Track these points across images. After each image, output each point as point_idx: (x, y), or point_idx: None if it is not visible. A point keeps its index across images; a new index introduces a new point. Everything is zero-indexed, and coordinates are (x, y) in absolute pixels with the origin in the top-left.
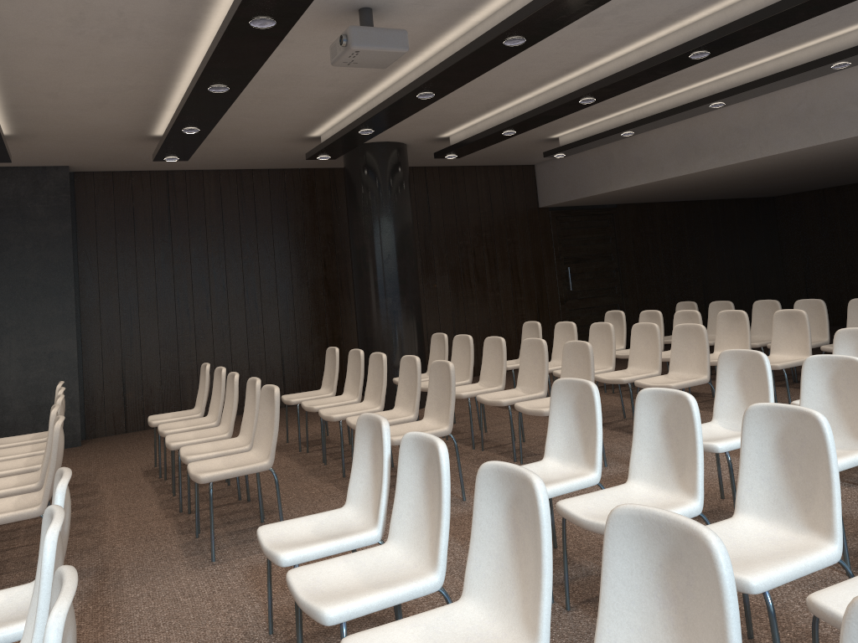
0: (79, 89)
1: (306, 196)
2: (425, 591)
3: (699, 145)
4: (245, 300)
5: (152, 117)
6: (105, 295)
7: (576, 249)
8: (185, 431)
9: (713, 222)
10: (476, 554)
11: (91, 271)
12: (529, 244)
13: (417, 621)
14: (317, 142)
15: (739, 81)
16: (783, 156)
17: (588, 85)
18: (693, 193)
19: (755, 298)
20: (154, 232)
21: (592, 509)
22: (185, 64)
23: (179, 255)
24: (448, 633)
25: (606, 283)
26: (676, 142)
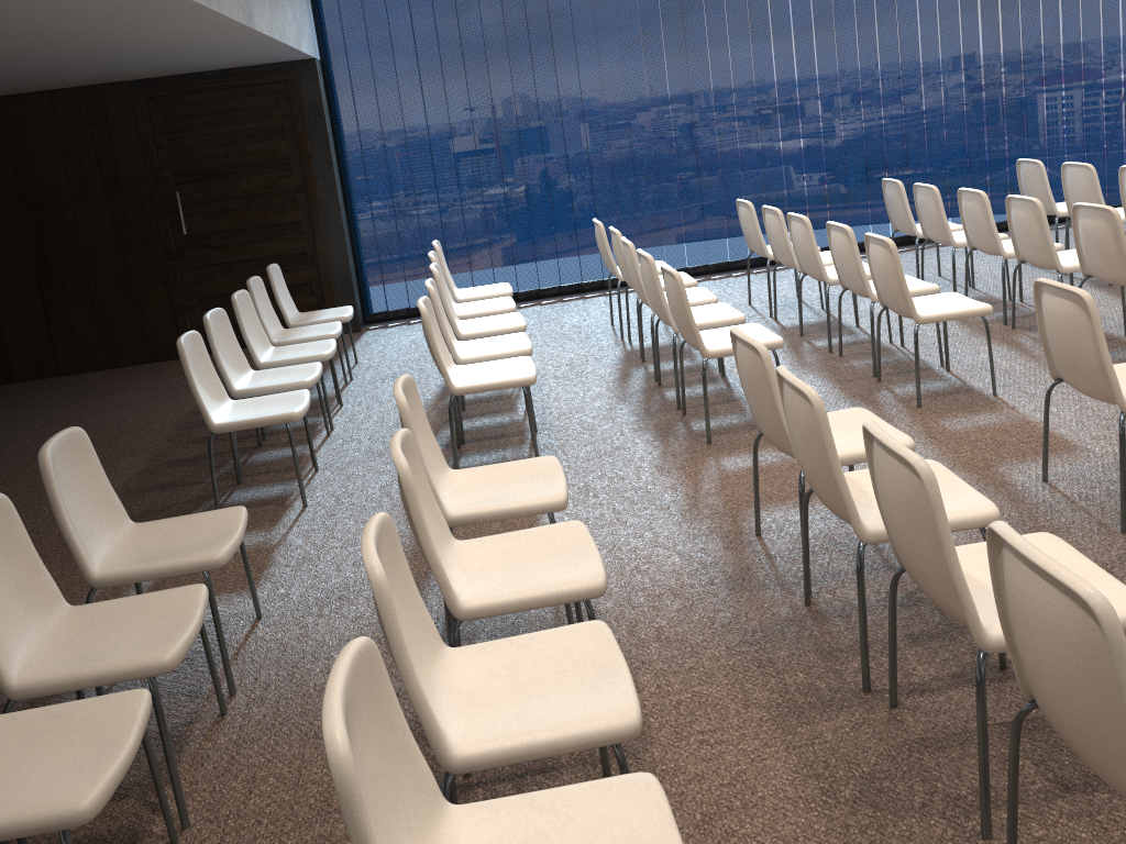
0: None
1: None
2: None
3: None
4: None
5: None
6: None
7: None
8: None
9: None
10: None
11: None
12: None
13: None
14: None
15: None
16: None
17: None
18: None
19: None
20: None
21: None
22: None
23: None
24: None
25: None
26: None
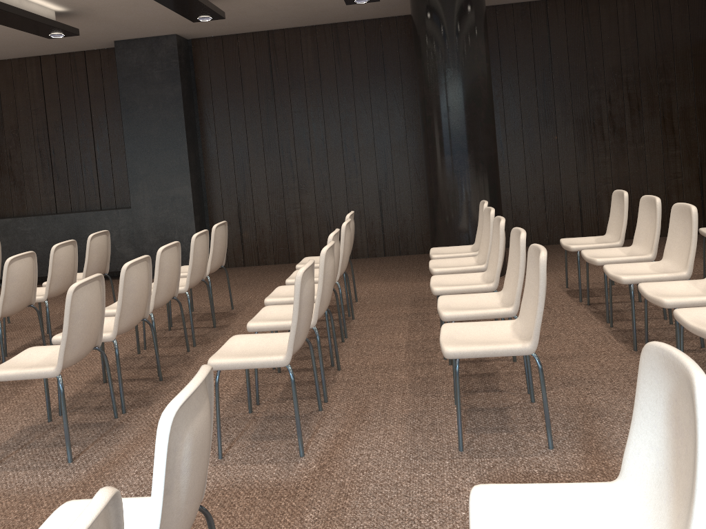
0: None
1: (403, 45)
2: None
3: None
4: (344, 152)
5: None
6: (221, 148)
7: None
8: None
9: None
10: None
11: (209, 127)
12: (692, 86)
13: None
14: None
15: None
16: None
17: None
18: None
19: None
20: (259, 90)
21: None
22: None
23: (281, 111)
24: None
25: None
26: None
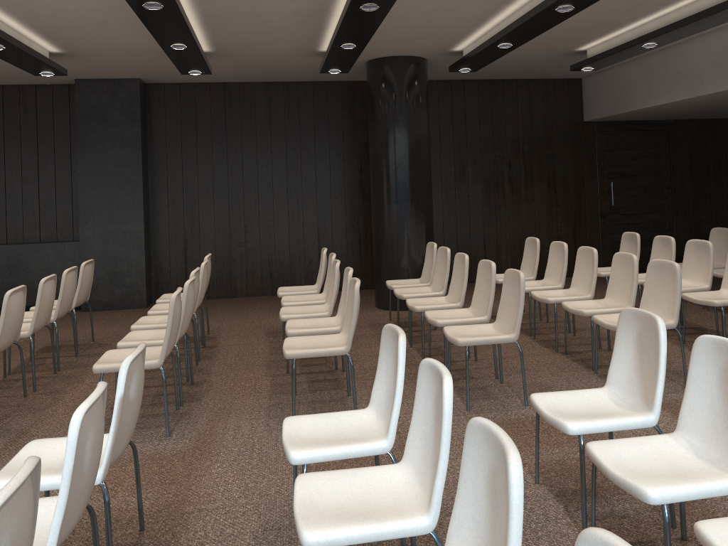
0: (69, 10)
1: (346, 106)
2: None
3: None
4: (288, 197)
5: None
6: (172, 187)
7: (622, 164)
8: (165, 314)
9: None
10: None
11: (161, 167)
12: (570, 158)
13: None
14: None
15: None
16: None
17: None
18: None
19: None
20: (212, 135)
21: (321, 494)
22: None
23: (233, 156)
24: None
25: (654, 200)
26: (718, 54)
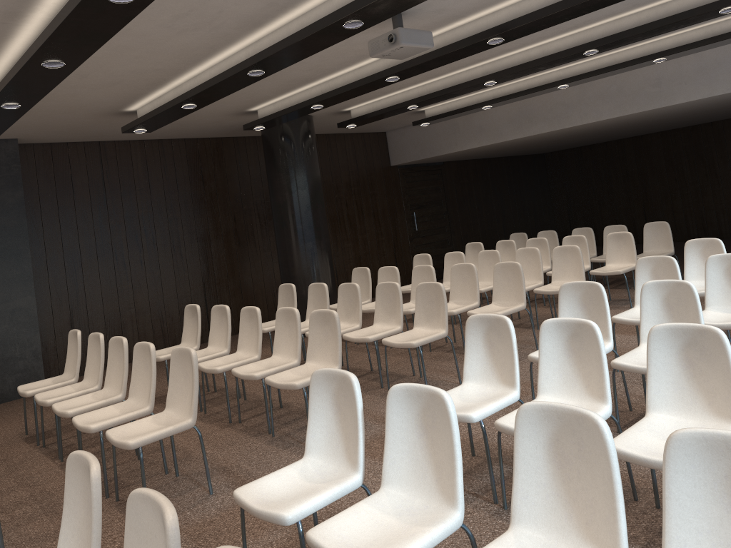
0: (112, 71)
1: (216, 161)
2: (606, 417)
3: (531, 115)
4: (172, 252)
5: (143, 95)
6: (51, 255)
7: (417, 197)
8: (205, 360)
9: (507, 173)
10: (654, 384)
11: (37, 234)
12: (386, 195)
13: (639, 428)
14: (248, 115)
15: (582, 70)
16: (595, 123)
17: (497, 72)
18: (501, 152)
19: (536, 229)
20: (91, 196)
21: (640, 362)
22: (221, 52)
23: (114, 216)
24: (664, 431)
25: (439, 223)
26: (512, 114)
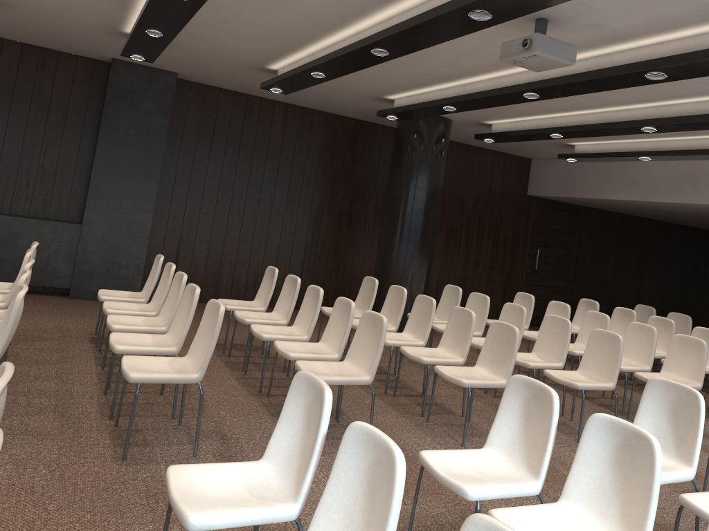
0: (249, 21)
1: (350, 141)
2: None
3: (698, 181)
4: (285, 215)
5: (282, 55)
6: (178, 185)
7: (547, 235)
8: (261, 323)
9: (658, 239)
10: None
11: (172, 163)
12: (512, 223)
13: None
14: (385, 103)
15: None
16: None
17: (659, 118)
18: (656, 214)
19: (675, 309)
20: (227, 142)
21: None
22: (352, 24)
23: (242, 166)
24: None
25: (563, 269)
26: (676, 174)
